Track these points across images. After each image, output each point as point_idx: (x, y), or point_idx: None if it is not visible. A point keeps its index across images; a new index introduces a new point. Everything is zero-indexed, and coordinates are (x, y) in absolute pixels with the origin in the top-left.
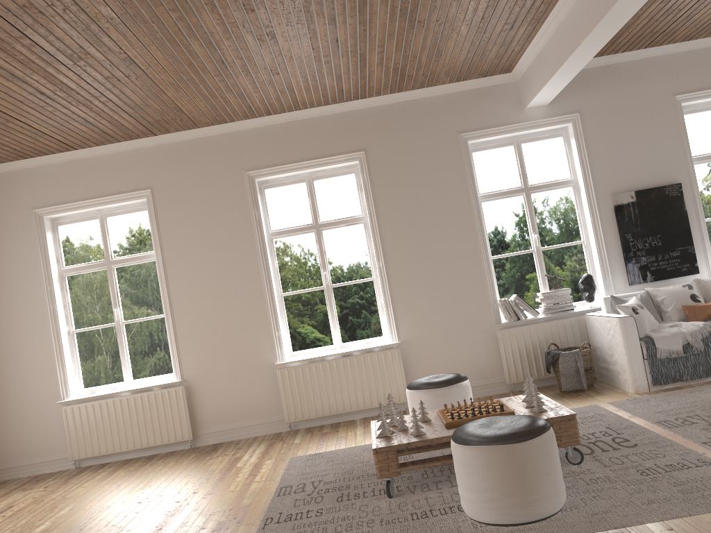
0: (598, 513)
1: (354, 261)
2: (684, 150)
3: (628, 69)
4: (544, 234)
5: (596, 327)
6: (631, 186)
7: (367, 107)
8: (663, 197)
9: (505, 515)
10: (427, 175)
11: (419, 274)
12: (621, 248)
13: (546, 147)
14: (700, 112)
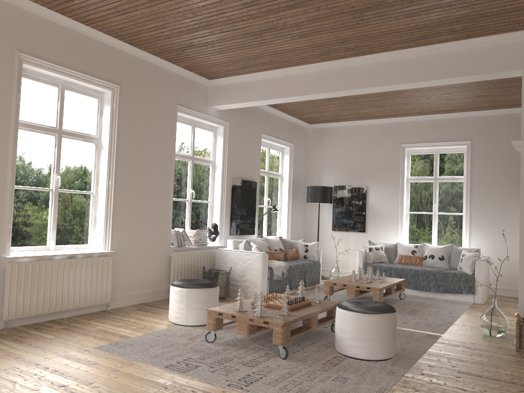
0: (403, 349)
1: (81, 174)
2: (259, 164)
3: (249, 108)
4: (194, 191)
5: (230, 258)
6: (239, 176)
7: (128, 53)
8: (250, 187)
9: (390, 353)
10: (153, 125)
11: (134, 199)
12: (230, 211)
13: (205, 135)
14: (261, 146)
